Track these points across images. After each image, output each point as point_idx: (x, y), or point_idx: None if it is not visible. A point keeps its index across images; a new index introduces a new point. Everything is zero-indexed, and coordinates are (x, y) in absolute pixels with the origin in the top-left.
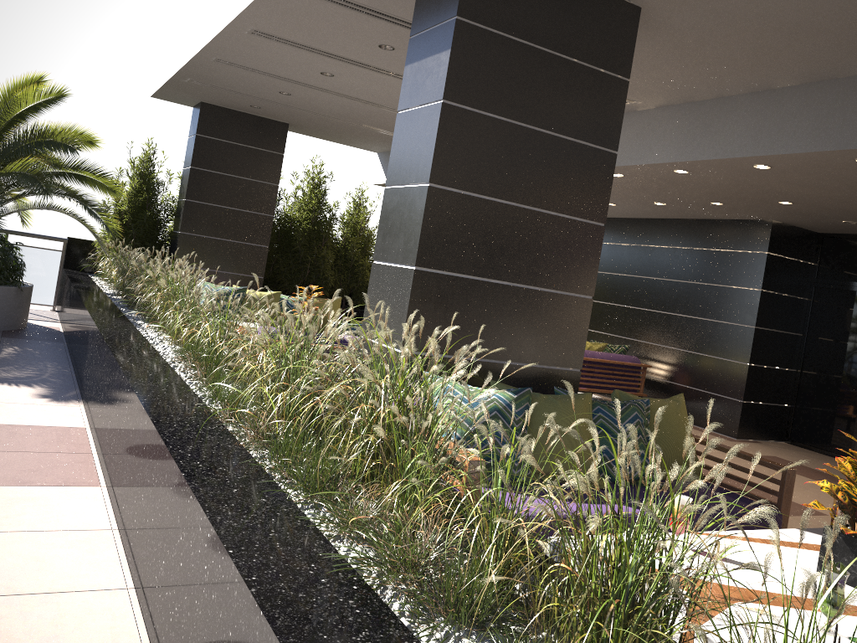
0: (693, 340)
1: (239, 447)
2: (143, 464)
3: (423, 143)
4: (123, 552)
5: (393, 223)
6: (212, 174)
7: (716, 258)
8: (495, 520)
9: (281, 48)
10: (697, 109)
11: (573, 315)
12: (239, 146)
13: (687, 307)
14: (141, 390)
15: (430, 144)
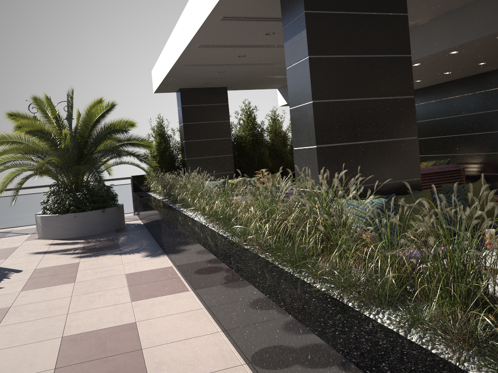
0: (489, 146)
1: (254, 254)
2: (210, 272)
3: (304, 81)
4: (211, 317)
5: (298, 126)
6: (194, 124)
7: (491, 94)
8: (388, 256)
9: (215, 50)
10: (454, 15)
11: (408, 149)
12: (204, 105)
13: (480, 128)
14: (197, 239)
15: (307, 80)
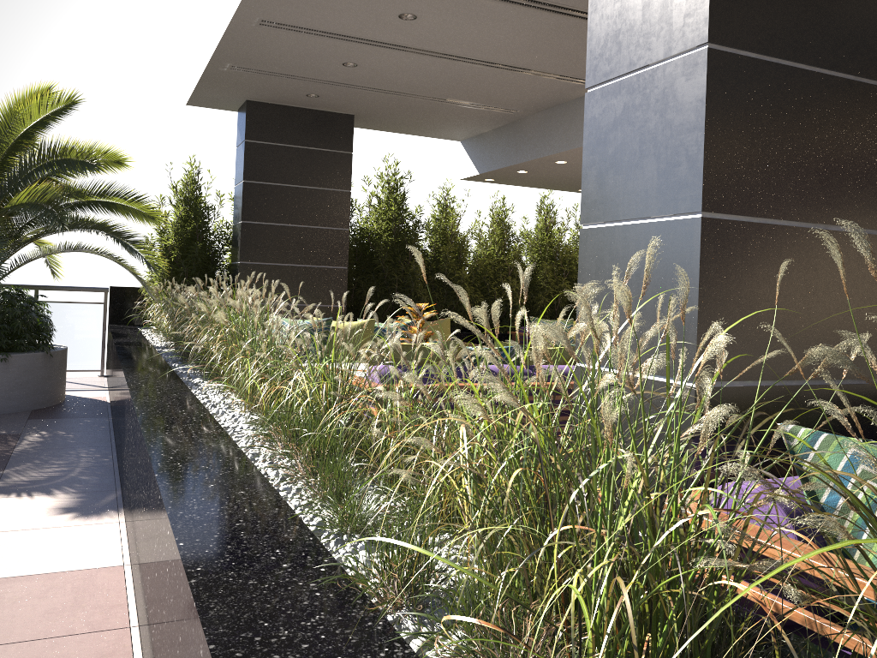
0: None
1: None
2: None
3: None
4: None
5: (621, 146)
6: (269, 187)
7: None
8: None
9: None
10: None
11: None
12: (298, 148)
13: None
14: (190, 536)
15: None
